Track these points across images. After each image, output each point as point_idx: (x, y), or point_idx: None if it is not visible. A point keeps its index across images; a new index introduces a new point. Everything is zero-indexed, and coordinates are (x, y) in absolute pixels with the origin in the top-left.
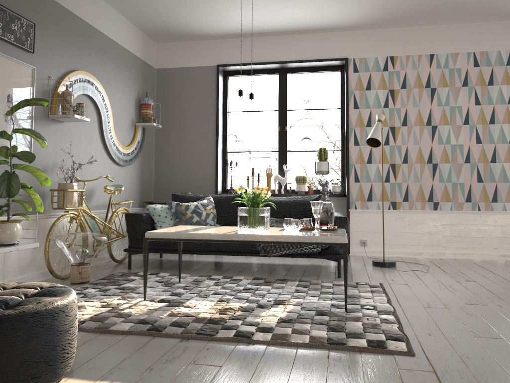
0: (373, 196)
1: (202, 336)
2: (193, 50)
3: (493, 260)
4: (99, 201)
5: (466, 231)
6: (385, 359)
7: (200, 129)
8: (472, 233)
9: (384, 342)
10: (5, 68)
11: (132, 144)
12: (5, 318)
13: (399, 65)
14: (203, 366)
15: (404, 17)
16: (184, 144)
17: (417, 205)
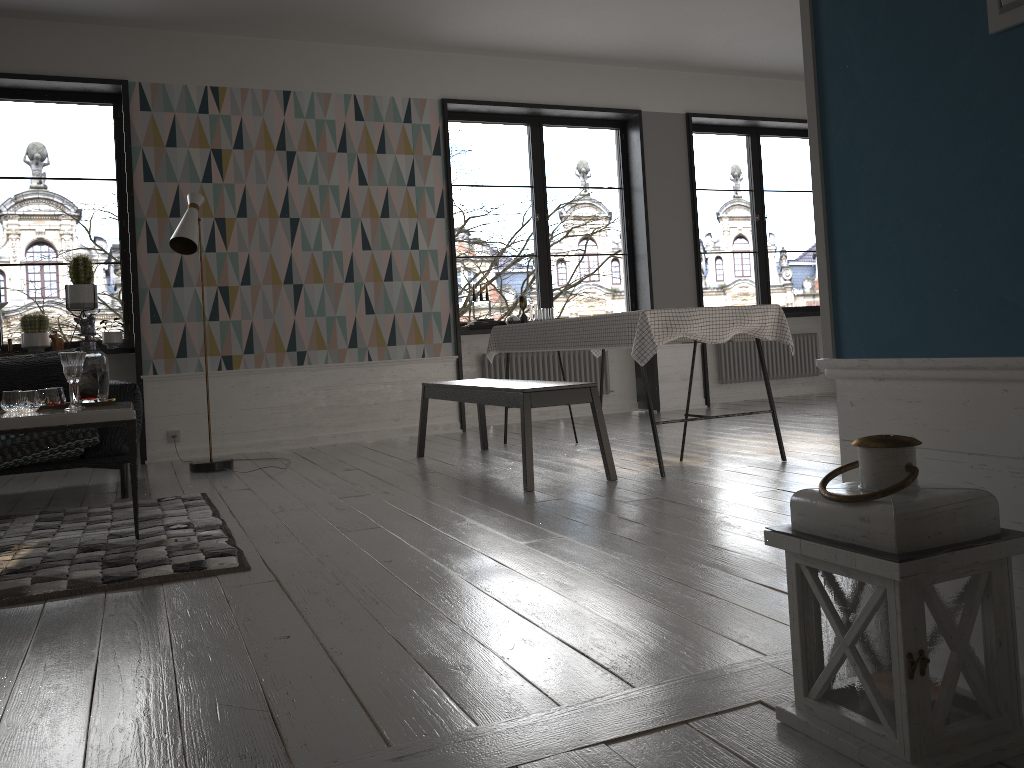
0: (189, 348)
1: None
2: None
3: (392, 439)
4: None
5: (351, 396)
6: (203, 583)
7: None
8: (360, 398)
9: (202, 562)
10: None
11: None
12: None
13: (230, 104)
14: None
15: (234, 18)
16: None
17: (270, 359)
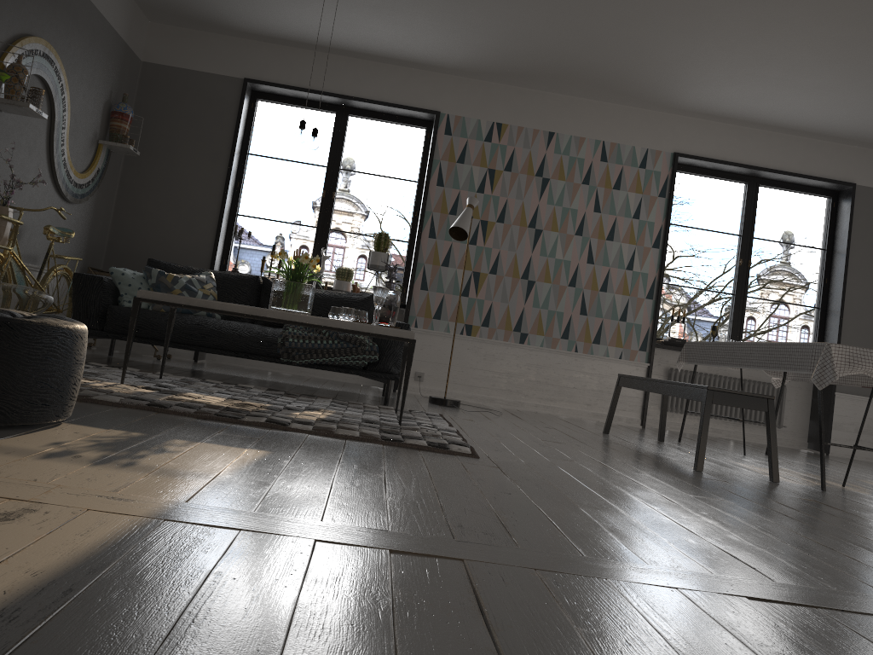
0: (443, 313)
1: (224, 417)
2: (209, 46)
3: (582, 419)
4: (27, 248)
5: (556, 377)
6: (446, 456)
7: (201, 172)
8: (562, 380)
9: (446, 445)
10: None
11: (89, 171)
12: (27, 324)
13: (508, 137)
14: (237, 436)
15: (524, 74)
16: (169, 190)
17: (499, 334)
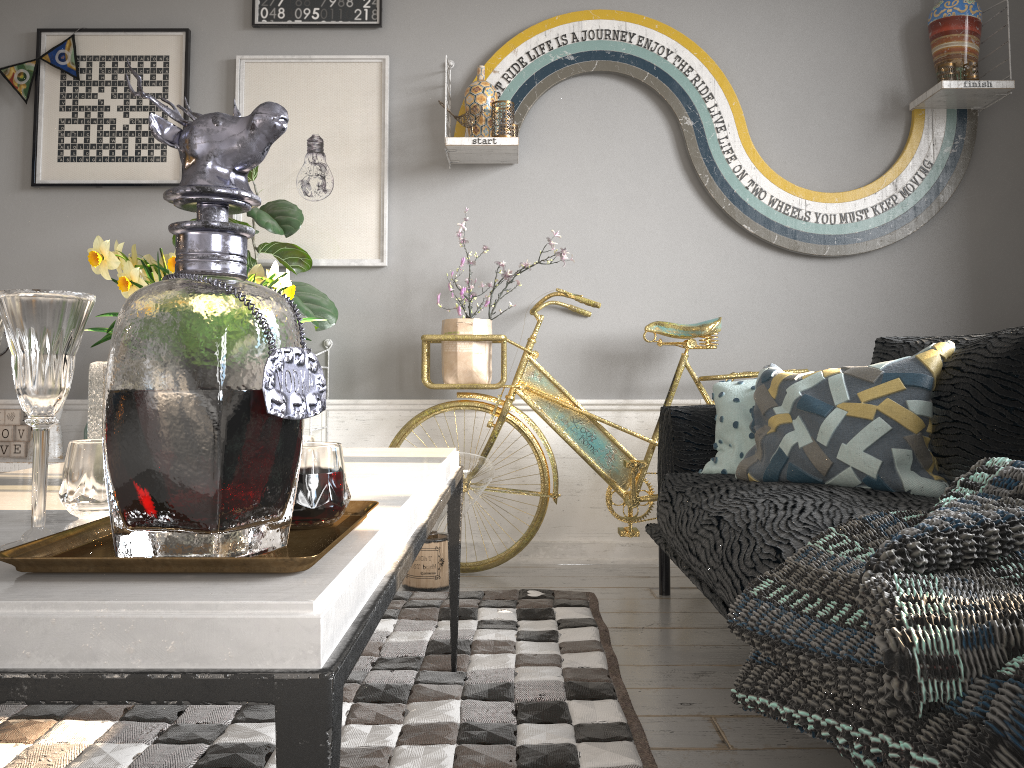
0: None
1: None
2: None
3: None
4: (697, 371)
5: None
6: None
7: None
8: None
9: None
10: (298, 84)
11: (878, 179)
12: None
13: None
14: None
15: None
16: None
17: None
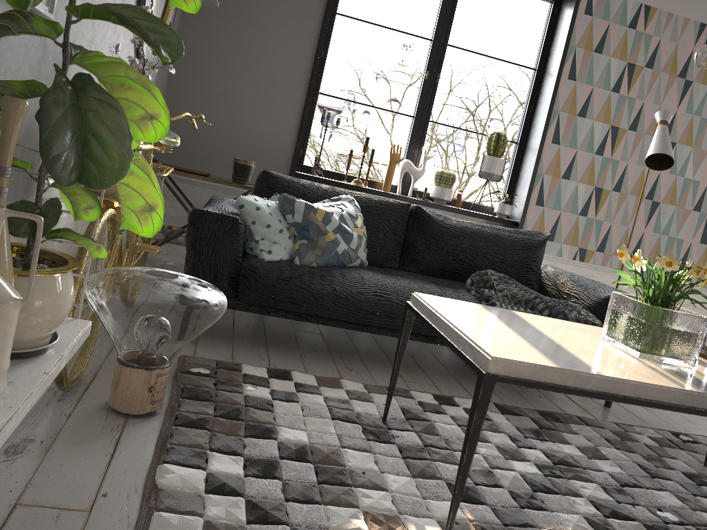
0: (557, 234)
1: None
2: None
3: None
4: None
5: None
6: None
7: (284, 34)
8: None
9: None
10: None
11: None
12: None
13: (655, 25)
14: None
15: None
16: (242, 55)
17: (614, 261)
